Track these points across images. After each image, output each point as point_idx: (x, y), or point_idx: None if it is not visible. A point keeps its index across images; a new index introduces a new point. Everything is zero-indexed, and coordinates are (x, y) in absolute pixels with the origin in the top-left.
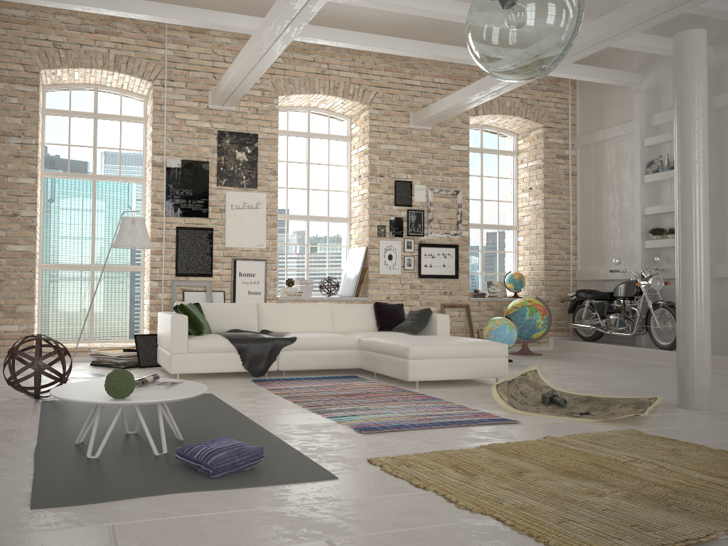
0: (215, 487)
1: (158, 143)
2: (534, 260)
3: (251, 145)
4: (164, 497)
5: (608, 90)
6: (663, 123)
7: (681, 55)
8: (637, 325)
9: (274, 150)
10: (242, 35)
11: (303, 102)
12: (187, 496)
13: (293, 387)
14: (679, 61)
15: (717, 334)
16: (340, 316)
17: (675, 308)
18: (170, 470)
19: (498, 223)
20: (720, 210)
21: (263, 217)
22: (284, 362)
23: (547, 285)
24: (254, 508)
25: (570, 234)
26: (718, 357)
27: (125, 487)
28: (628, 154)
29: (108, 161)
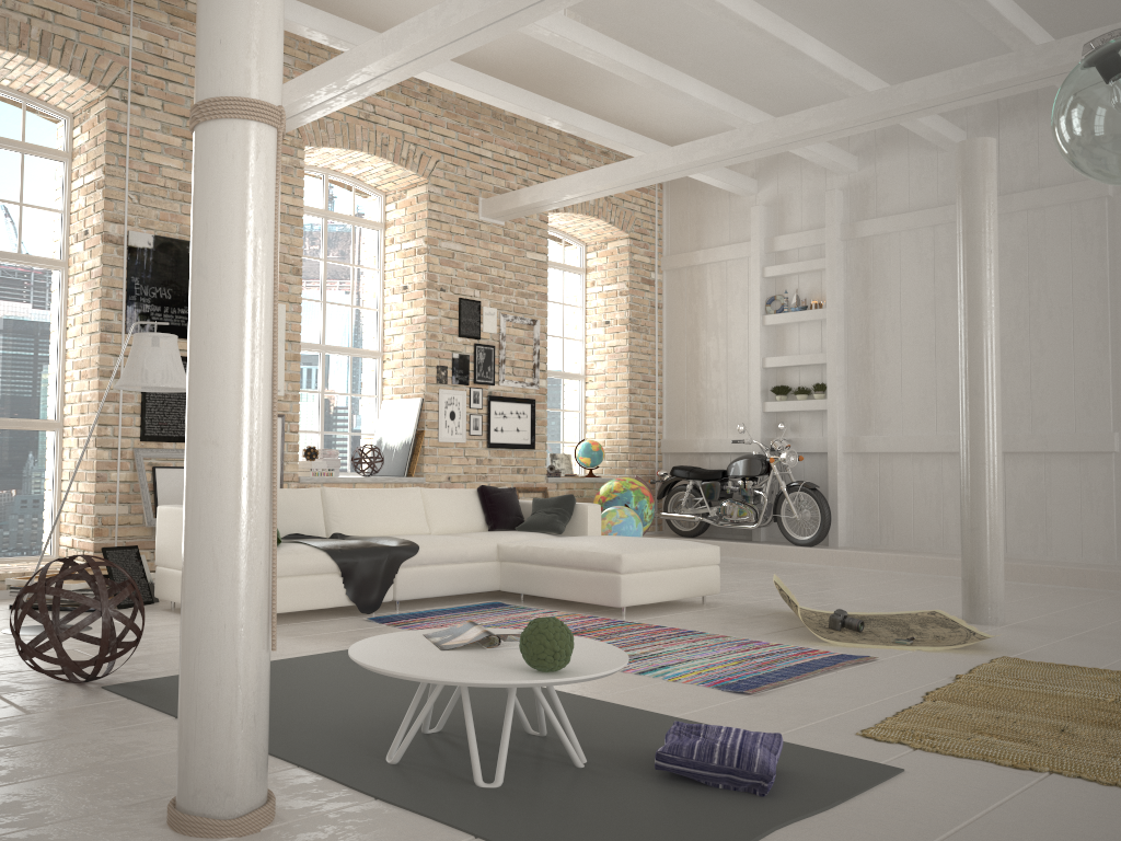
0: (803, 810)
1: (114, 201)
2: (613, 424)
3: None
4: (776, 840)
5: (710, 197)
6: (790, 249)
7: (972, 168)
8: (764, 514)
9: (297, 234)
10: None
11: (326, 161)
12: (802, 833)
13: None
14: (969, 175)
15: (860, 524)
16: (438, 508)
17: (818, 492)
18: (669, 791)
19: (563, 370)
20: (864, 367)
21: (281, 343)
22: (403, 586)
23: (632, 459)
24: (937, 837)
25: (656, 389)
26: (879, 554)
27: (686, 833)
28: (738, 285)
29: None
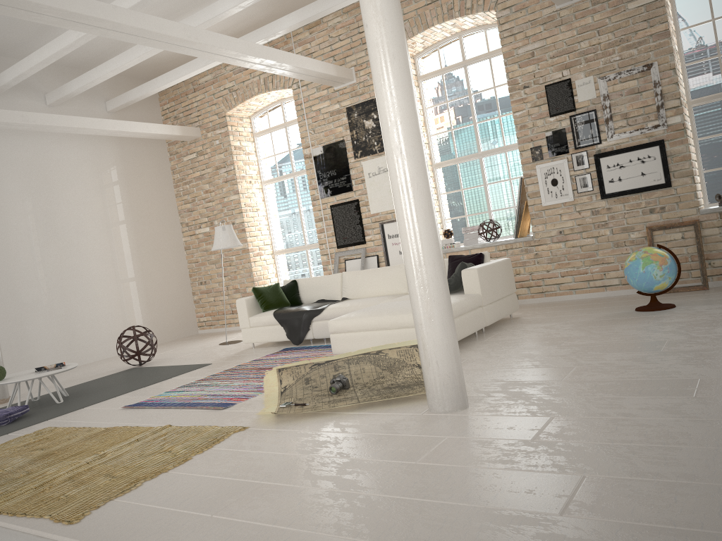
0: None
1: (304, 138)
2: None
3: (376, 110)
4: None
5: None
6: None
7: None
8: None
9: None
10: (349, 7)
11: (442, 34)
12: None
13: (276, 357)
14: None
15: None
16: None
17: None
18: None
19: None
20: None
21: None
22: (316, 331)
23: None
24: None
25: None
26: None
27: None
28: None
29: (300, 158)
